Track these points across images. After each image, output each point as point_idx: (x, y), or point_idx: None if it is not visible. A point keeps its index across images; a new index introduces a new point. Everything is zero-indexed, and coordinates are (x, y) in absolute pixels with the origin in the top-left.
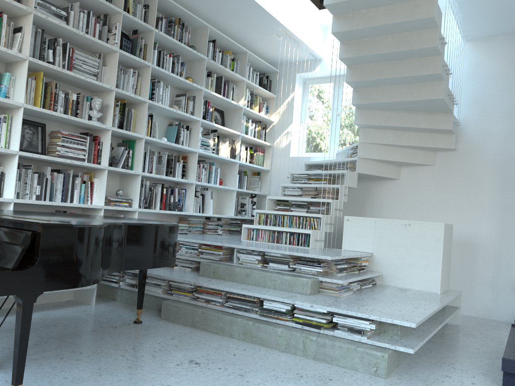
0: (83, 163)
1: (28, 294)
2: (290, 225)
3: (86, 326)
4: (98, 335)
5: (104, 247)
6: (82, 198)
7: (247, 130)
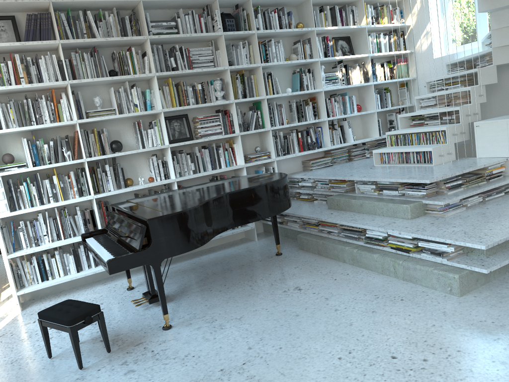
0: (219, 137)
1: (154, 262)
2: (419, 143)
3: (241, 261)
4: (244, 269)
5: (203, 220)
6: (228, 162)
7: (379, 46)
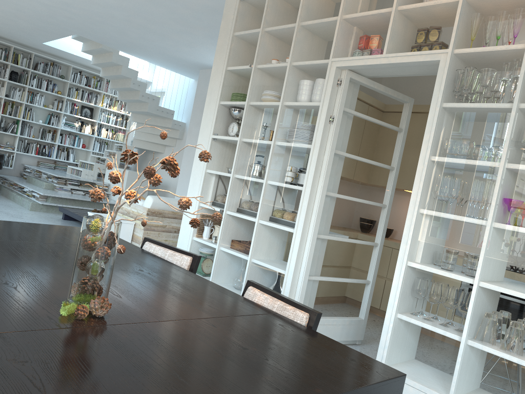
0: None
1: None
2: (87, 168)
3: None
4: None
5: None
6: None
7: (109, 120)
